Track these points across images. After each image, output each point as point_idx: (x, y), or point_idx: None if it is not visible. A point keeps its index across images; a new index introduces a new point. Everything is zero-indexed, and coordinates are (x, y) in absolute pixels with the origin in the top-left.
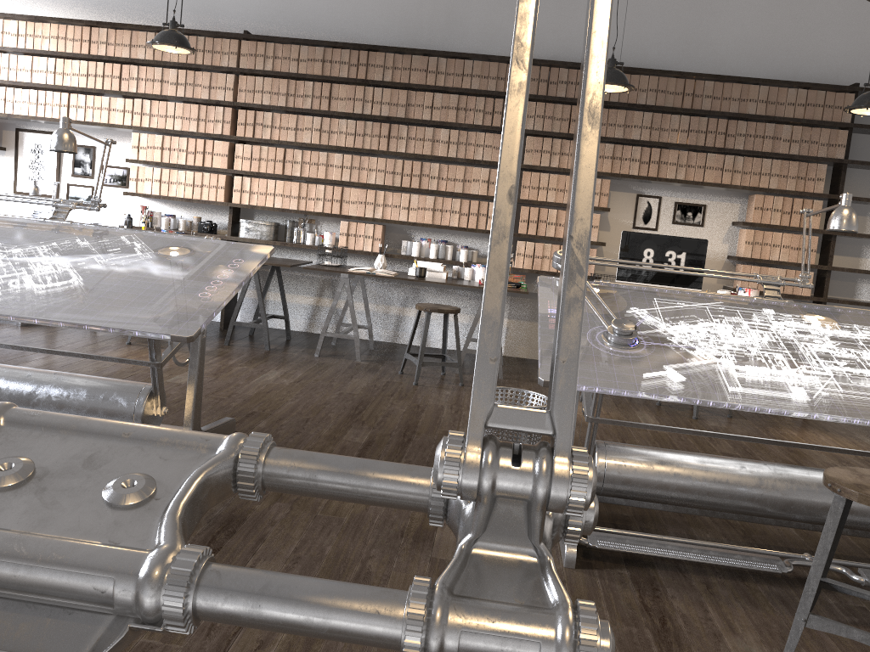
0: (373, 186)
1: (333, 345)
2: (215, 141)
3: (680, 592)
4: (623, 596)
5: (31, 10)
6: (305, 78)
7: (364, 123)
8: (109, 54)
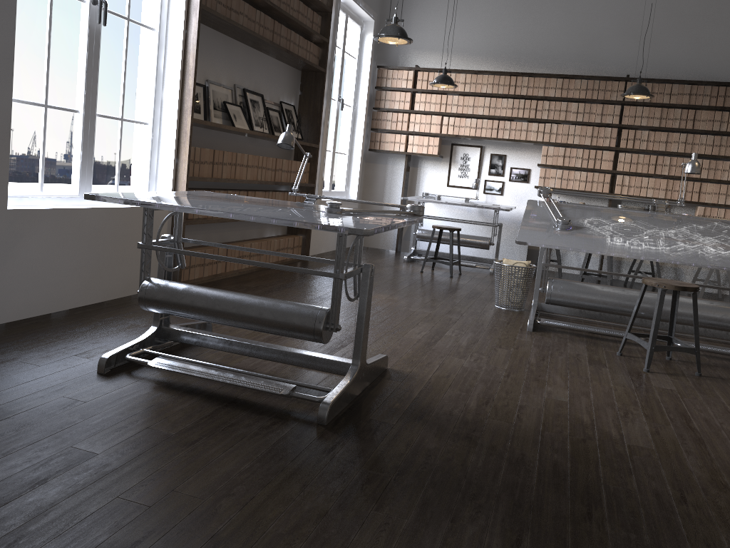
0: (726, 182)
1: (690, 294)
2: (603, 151)
3: None
4: None
5: (465, 65)
6: (674, 106)
7: (720, 137)
8: (528, 94)
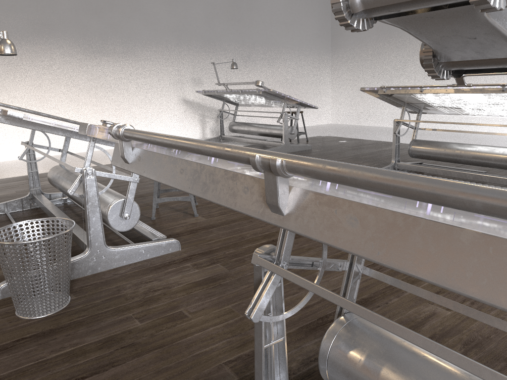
0: None
1: None
2: None
3: (165, 232)
4: (189, 237)
5: None
6: None
7: None
8: None
